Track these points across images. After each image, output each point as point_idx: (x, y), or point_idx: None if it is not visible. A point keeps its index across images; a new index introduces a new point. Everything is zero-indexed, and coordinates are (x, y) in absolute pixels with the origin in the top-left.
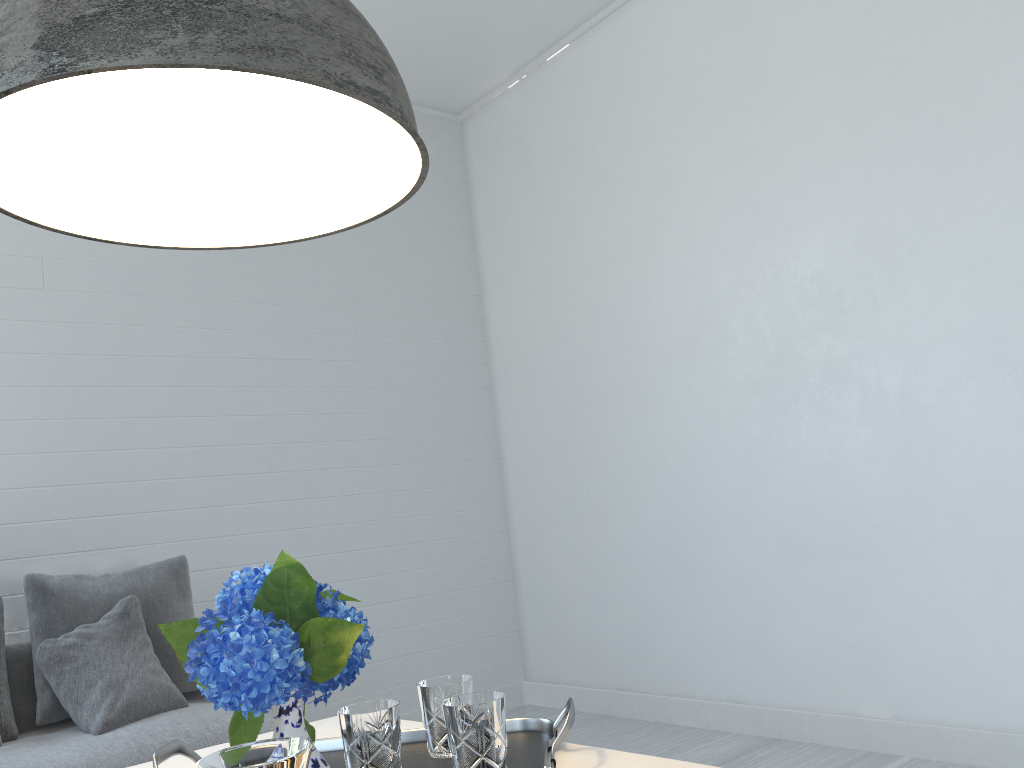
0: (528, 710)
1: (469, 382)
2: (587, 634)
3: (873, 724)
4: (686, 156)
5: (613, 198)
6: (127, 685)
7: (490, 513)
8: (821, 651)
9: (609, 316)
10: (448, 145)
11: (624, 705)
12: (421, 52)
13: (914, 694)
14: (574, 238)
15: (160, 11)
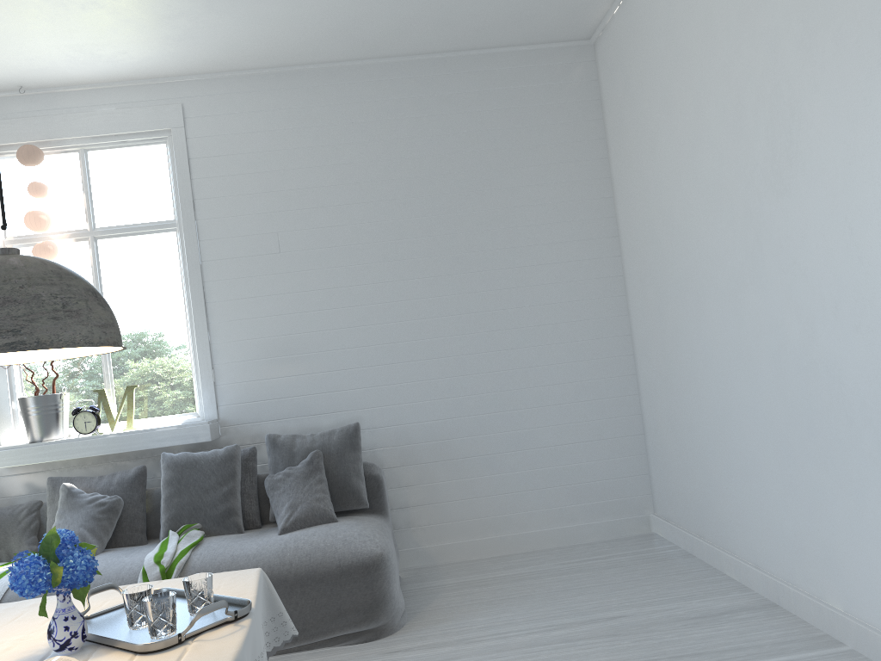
0: (646, 538)
1: (601, 273)
2: (680, 487)
3: (828, 612)
4: (708, 79)
5: (672, 117)
6: (299, 507)
7: (621, 380)
8: (801, 540)
9: (676, 223)
10: (581, 69)
11: (699, 549)
12: (520, 13)
13: (855, 595)
14: (654, 152)
15: None
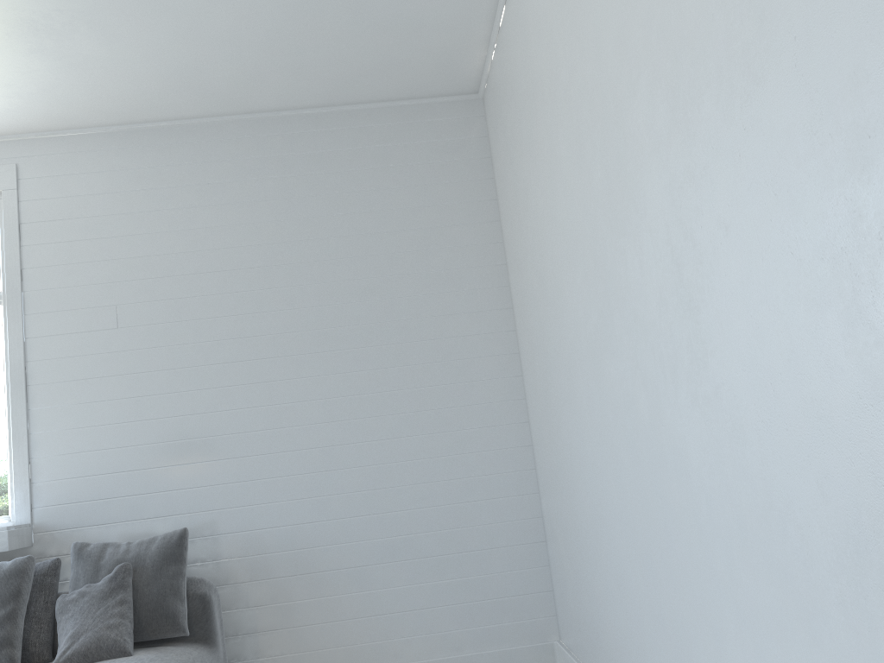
0: None
1: (493, 350)
2: (575, 609)
3: None
4: (556, 109)
5: (535, 161)
6: (82, 637)
7: (518, 476)
8: None
9: (548, 285)
10: (469, 125)
11: None
12: (384, 59)
13: None
14: (528, 205)
15: None
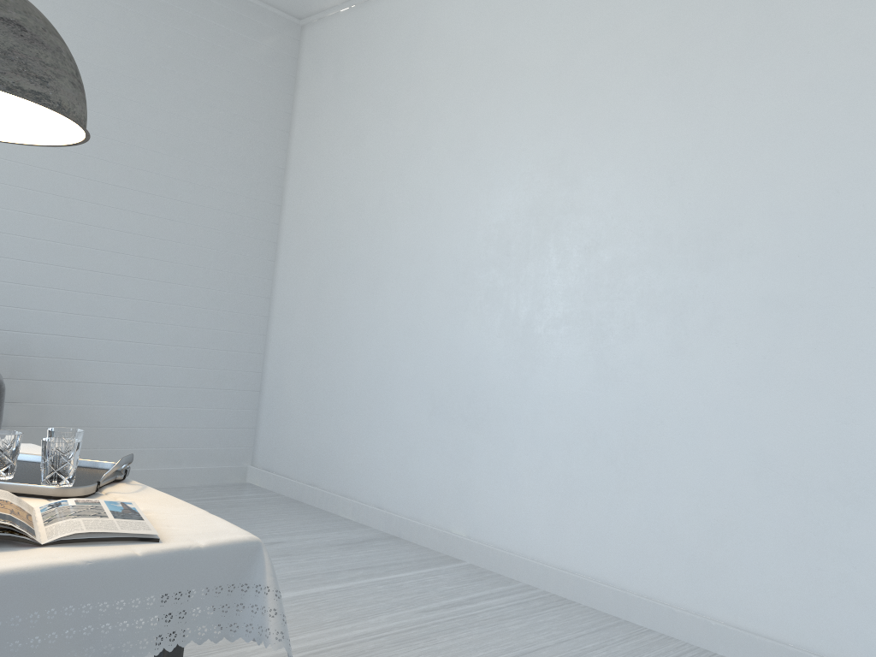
0: (246, 486)
1: (259, 235)
2: (299, 441)
3: (454, 538)
4: (443, 109)
5: (390, 124)
6: None
7: (253, 338)
8: (437, 484)
9: (366, 213)
10: (286, 43)
11: (310, 496)
12: None
13: (482, 523)
14: (357, 146)
15: None
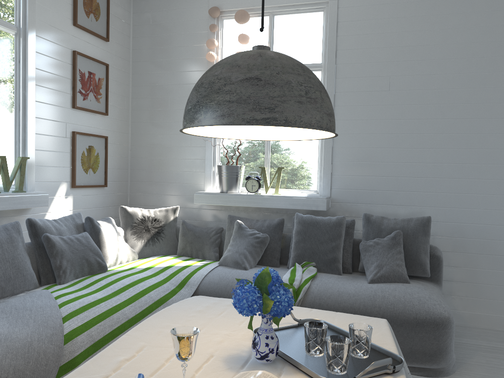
0: None
1: None
2: None
3: None
4: None
5: None
6: (384, 267)
7: None
8: None
9: None
10: None
11: None
12: None
13: None
14: None
15: (199, 107)
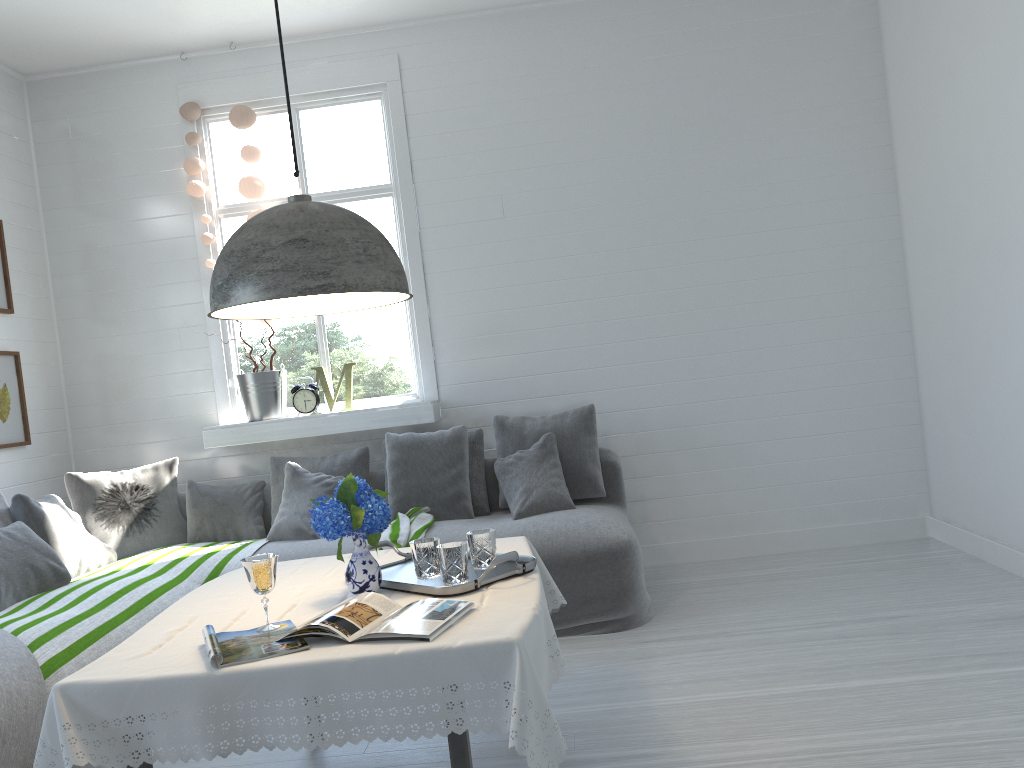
0: (921, 542)
1: (874, 236)
2: (968, 483)
3: None
4: None
5: (977, 42)
6: (534, 492)
7: (895, 361)
8: None
9: (977, 171)
10: None
11: (990, 553)
12: None
13: None
14: (951, 86)
15: (235, 281)
